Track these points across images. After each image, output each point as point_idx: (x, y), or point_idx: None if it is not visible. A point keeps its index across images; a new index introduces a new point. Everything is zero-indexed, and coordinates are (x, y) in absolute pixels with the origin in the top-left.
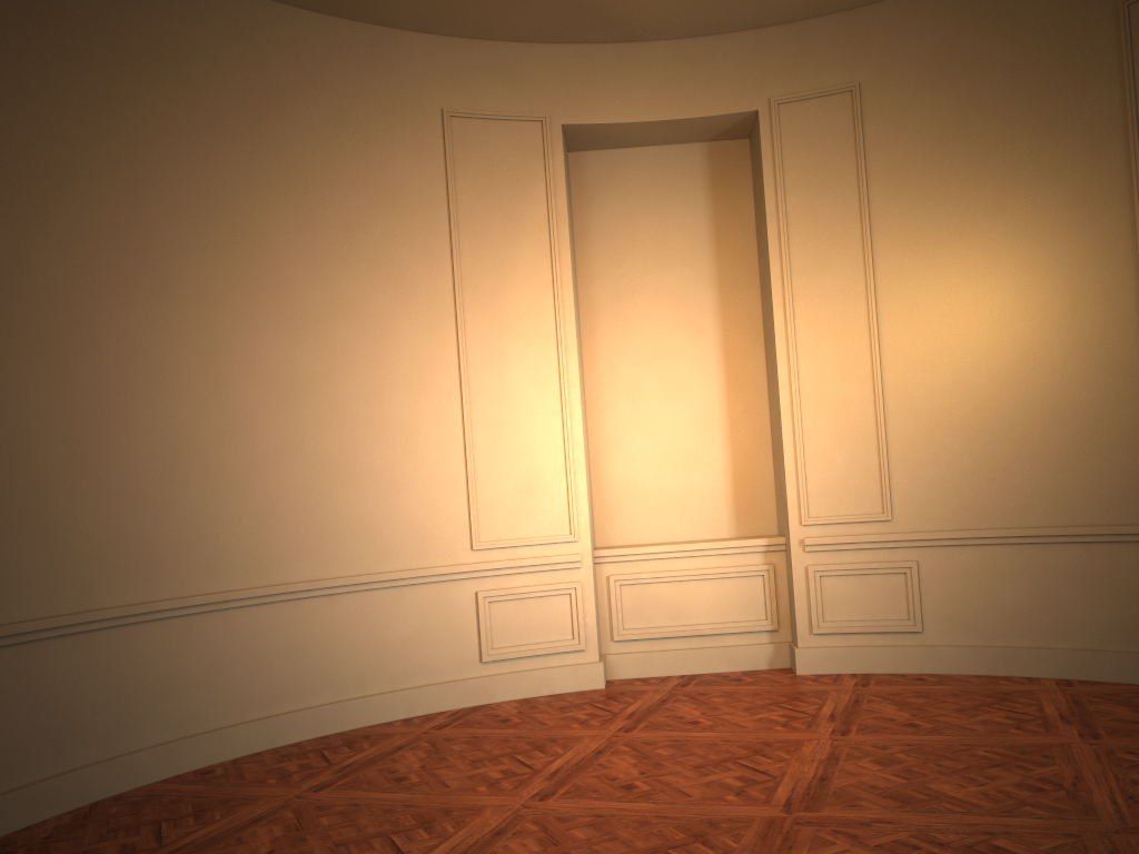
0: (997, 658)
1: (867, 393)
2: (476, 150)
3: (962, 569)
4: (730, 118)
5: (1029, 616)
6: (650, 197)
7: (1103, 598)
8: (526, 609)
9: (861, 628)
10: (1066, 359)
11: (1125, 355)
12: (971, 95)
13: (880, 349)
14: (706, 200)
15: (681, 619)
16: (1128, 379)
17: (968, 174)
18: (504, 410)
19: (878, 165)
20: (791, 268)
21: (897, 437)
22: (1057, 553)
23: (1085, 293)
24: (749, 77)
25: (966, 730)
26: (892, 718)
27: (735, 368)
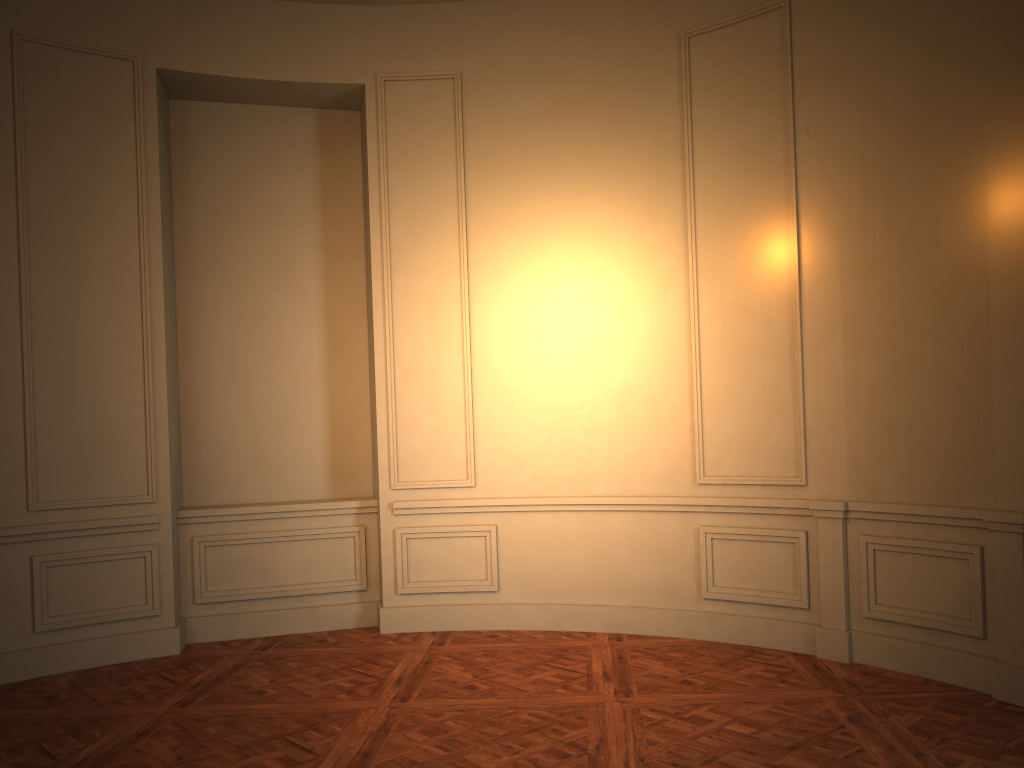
0: (562, 615)
1: (457, 365)
2: (53, 81)
3: (535, 533)
4: (338, 88)
5: (590, 576)
6: (256, 156)
7: (651, 561)
8: (93, 574)
9: (443, 588)
10: (628, 346)
11: (675, 346)
12: (559, 98)
13: (471, 325)
14: (315, 166)
15: (269, 581)
16: (677, 368)
17: (554, 170)
18: (75, 362)
19: (475, 151)
20: (391, 241)
21: (482, 409)
22: (615, 520)
23: (646, 288)
24: (357, 50)
25: (518, 691)
26: (455, 681)
27: (337, 333)
